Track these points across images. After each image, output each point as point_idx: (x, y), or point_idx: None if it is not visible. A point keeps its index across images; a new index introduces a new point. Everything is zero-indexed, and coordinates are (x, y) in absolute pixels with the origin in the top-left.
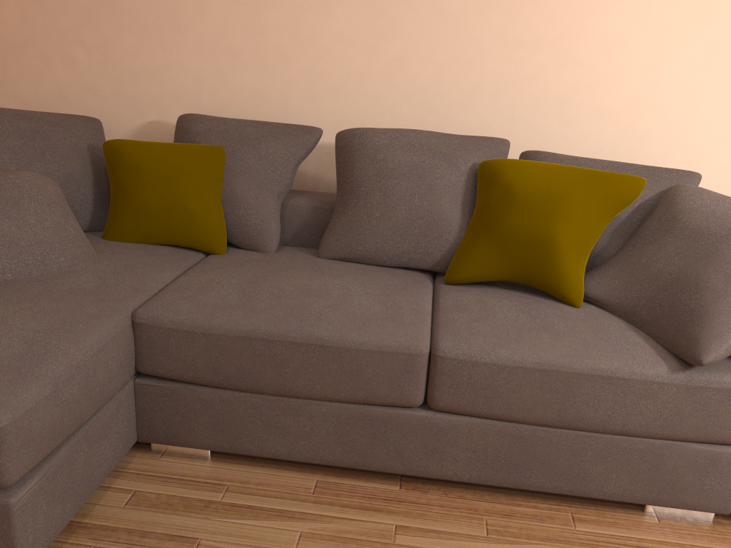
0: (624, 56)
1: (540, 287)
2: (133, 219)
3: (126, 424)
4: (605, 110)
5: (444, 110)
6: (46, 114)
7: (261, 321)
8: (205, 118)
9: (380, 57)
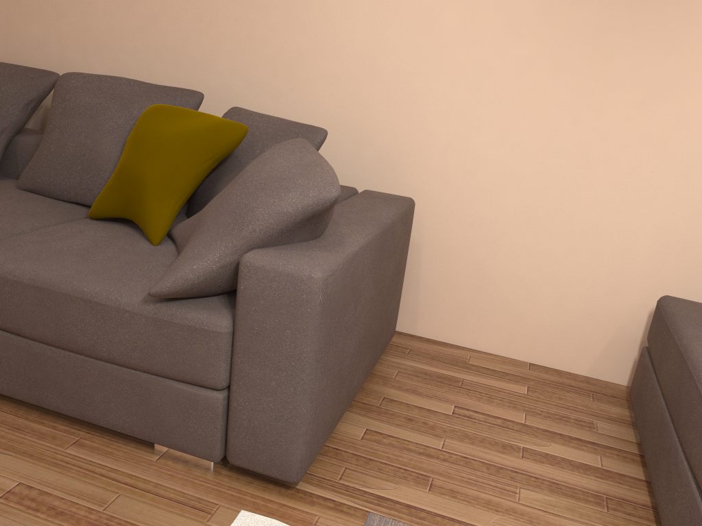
0: (347, 21)
1: (139, 225)
2: None
3: None
4: (332, 77)
5: (191, 68)
6: None
7: None
8: None
9: (136, 14)
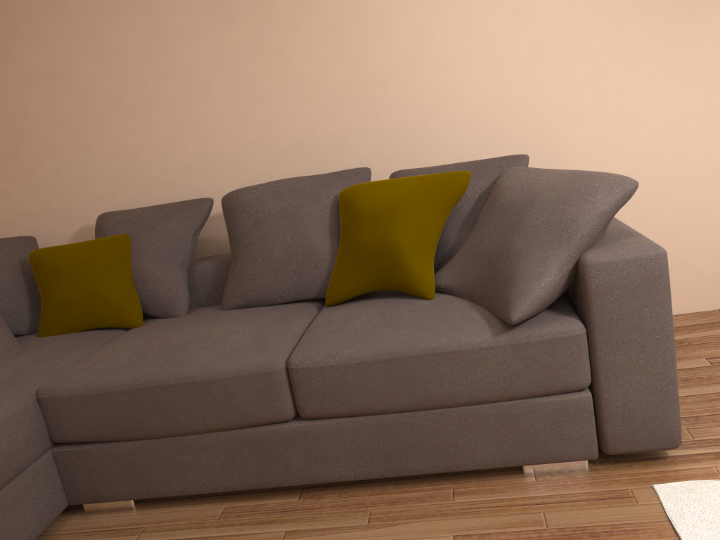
0: (463, 69)
1: (399, 289)
2: (57, 313)
3: (50, 491)
4: (461, 120)
5: (322, 156)
6: None
7: (141, 373)
8: (115, 213)
9: (256, 124)
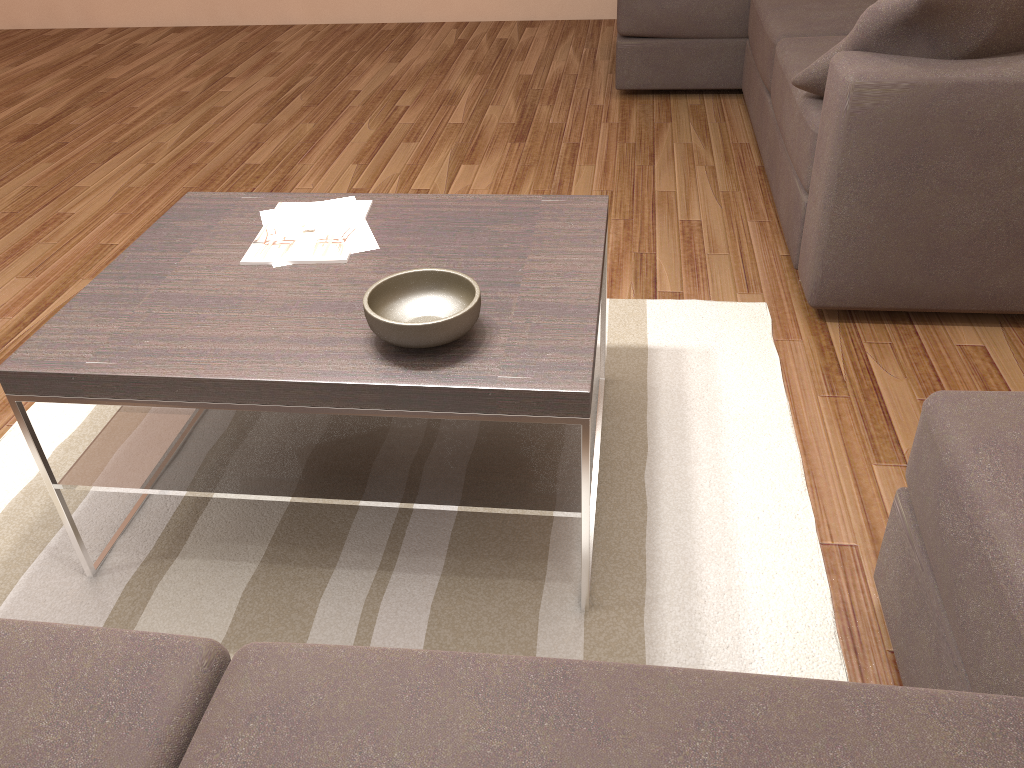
0: None
1: None
2: None
3: (730, 67)
4: None
5: None
6: None
7: (767, 3)
8: None
9: None
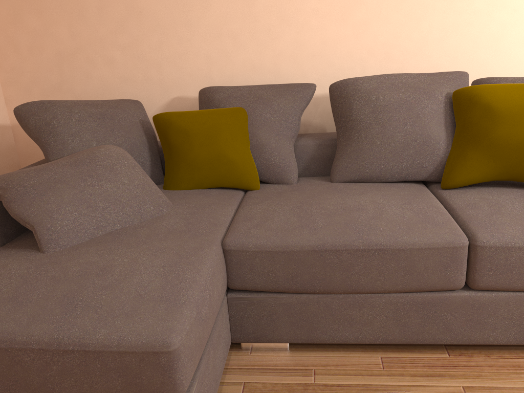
0: None
1: None
2: (187, 171)
3: (226, 331)
4: None
5: (401, 58)
6: (105, 101)
7: (327, 236)
8: (223, 88)
9: (348, 23)
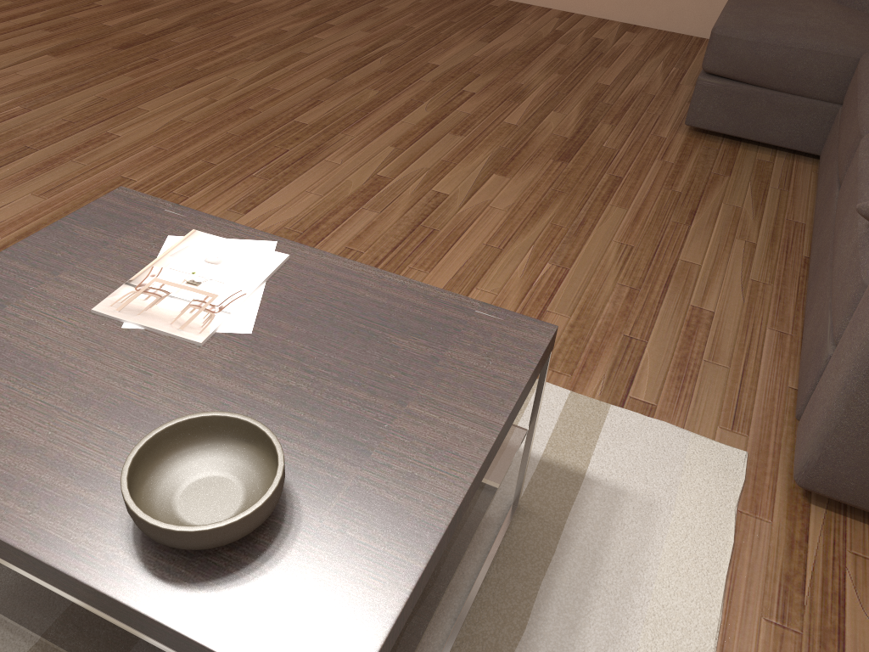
0: None
1: None
2: None
3: (813, 131)
4: None
5: None
6: None
7: None
8: None
9: None
